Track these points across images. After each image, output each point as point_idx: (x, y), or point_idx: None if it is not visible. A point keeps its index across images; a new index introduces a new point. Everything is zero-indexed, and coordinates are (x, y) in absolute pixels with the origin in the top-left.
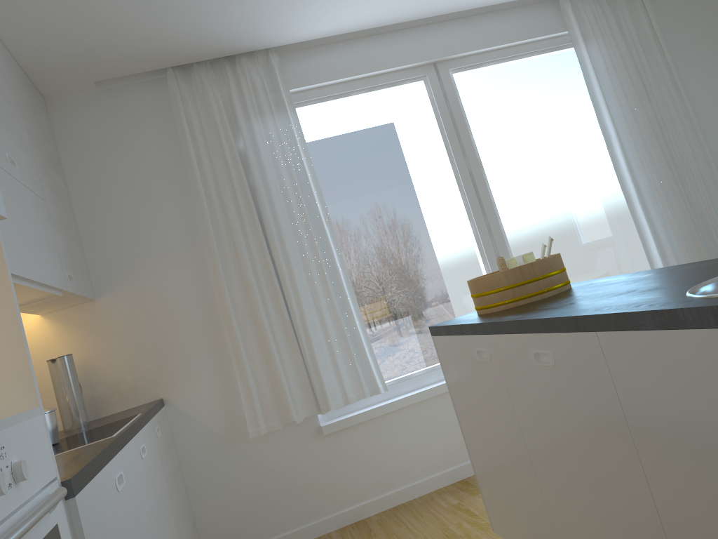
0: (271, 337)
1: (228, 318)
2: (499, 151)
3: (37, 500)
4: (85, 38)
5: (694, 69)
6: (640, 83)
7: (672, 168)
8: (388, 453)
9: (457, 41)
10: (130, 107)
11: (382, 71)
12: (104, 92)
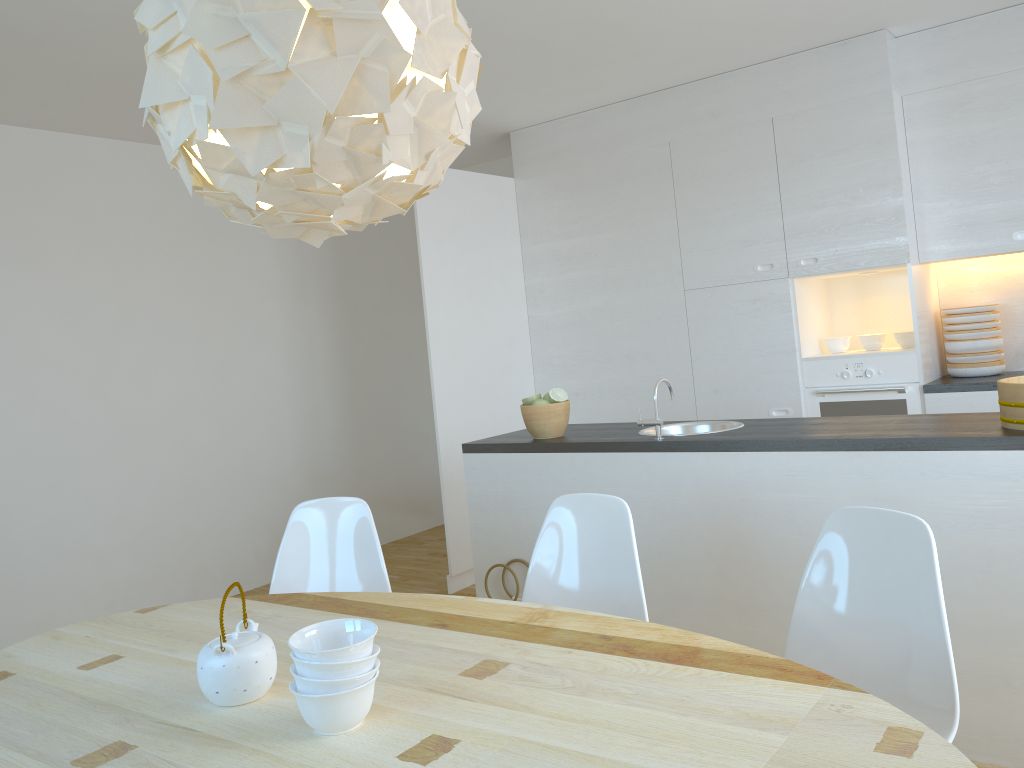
0: None
1: None
2: None
3: (885, 386)
4: None
5: None
6: None
7: None
8: None
9: None
10: None
11: None
12: None
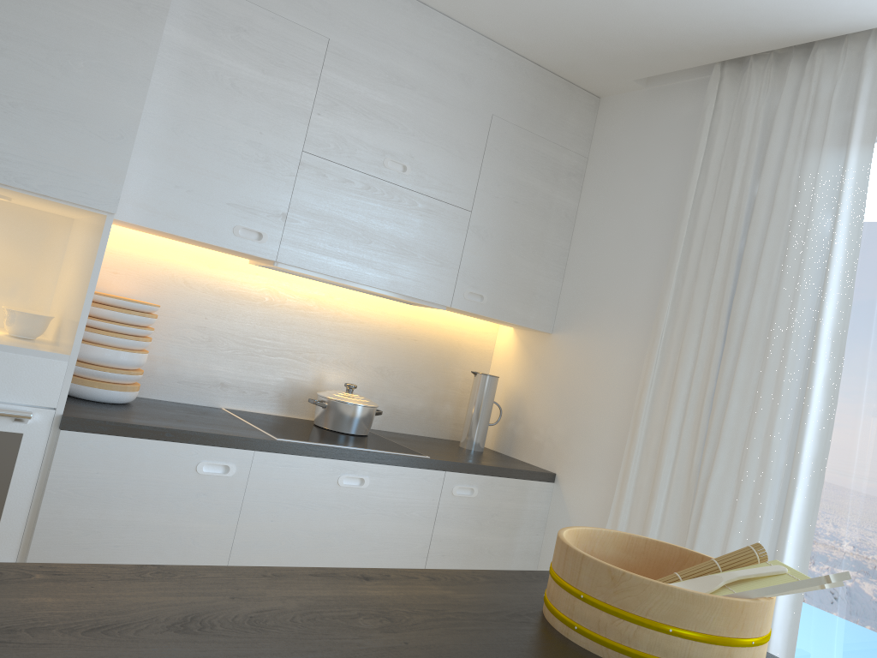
0: (664, 477)
1: (636, 423)
2: None
3: None
4: (566, 33)
5: None
6: None
7: None
8: None
9: None
10: (667, 114)
11: None
12: (650, 93)
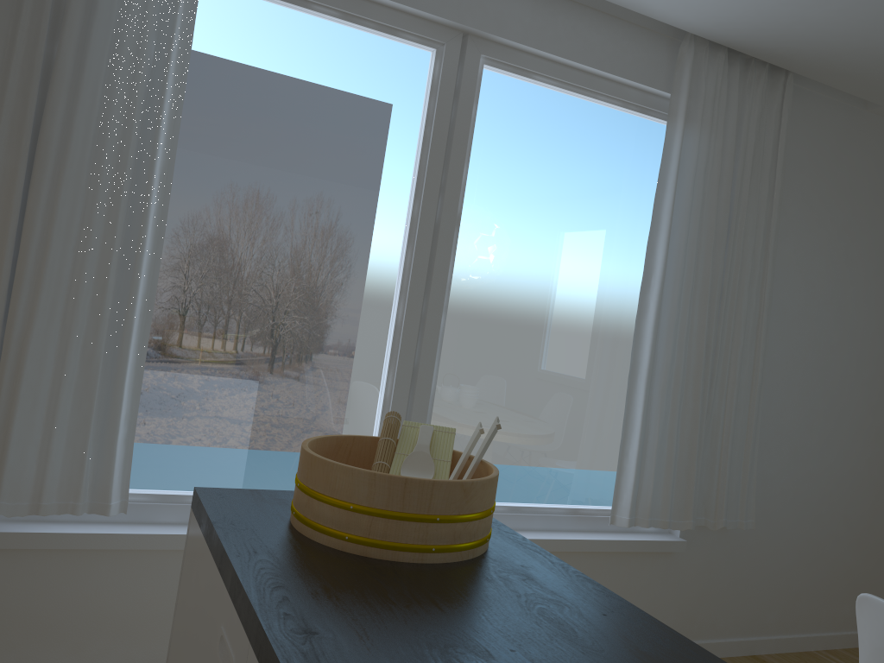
0: None
1: None
2: (494, 215)
3: None
4: None
5: (796, 235)
6: (727, 217)
7: (710, 355)
8: (77, 615)
9: (515, 20)
10: None
11: None
12: None
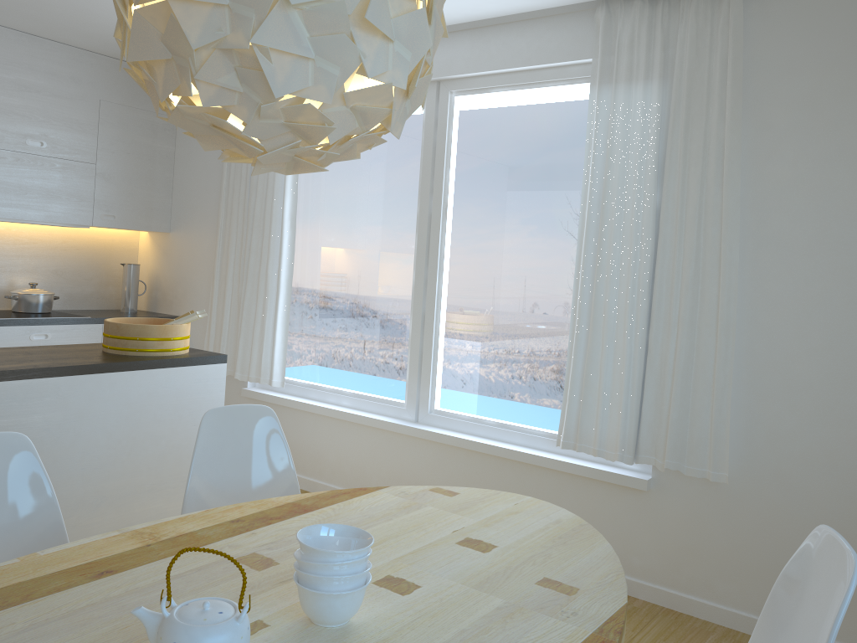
0: (228, 304)
1: (213, 278)
2: (472, 201)
3: None
4: None
5: (792, 148)
6: (652, 155)
7: (640, 293)
8: None
9: (458, 59)
10: None
11: None
12: None
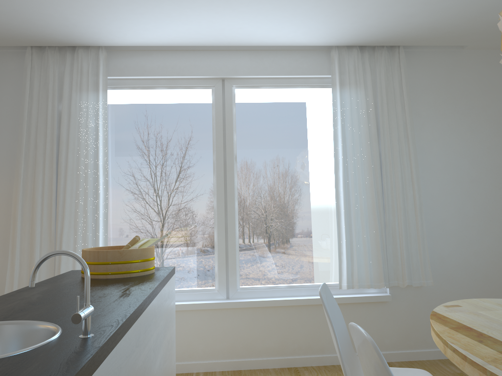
0: (38, 240)
1: (15, 220)
2: (253, 152)
3: None
4: None
5: (430, 125)
6: (375, 126)
7: (379, 196)
8: None
9: (242, 66)
10: (0, 66)
11: (180, 77)
12: None
